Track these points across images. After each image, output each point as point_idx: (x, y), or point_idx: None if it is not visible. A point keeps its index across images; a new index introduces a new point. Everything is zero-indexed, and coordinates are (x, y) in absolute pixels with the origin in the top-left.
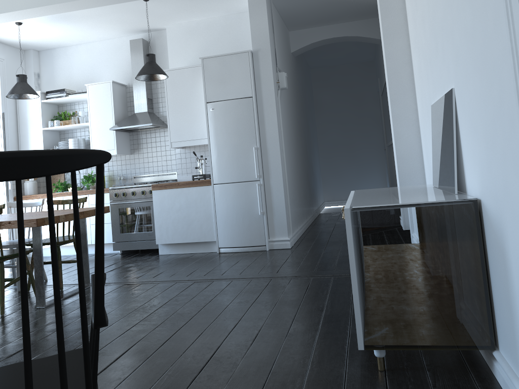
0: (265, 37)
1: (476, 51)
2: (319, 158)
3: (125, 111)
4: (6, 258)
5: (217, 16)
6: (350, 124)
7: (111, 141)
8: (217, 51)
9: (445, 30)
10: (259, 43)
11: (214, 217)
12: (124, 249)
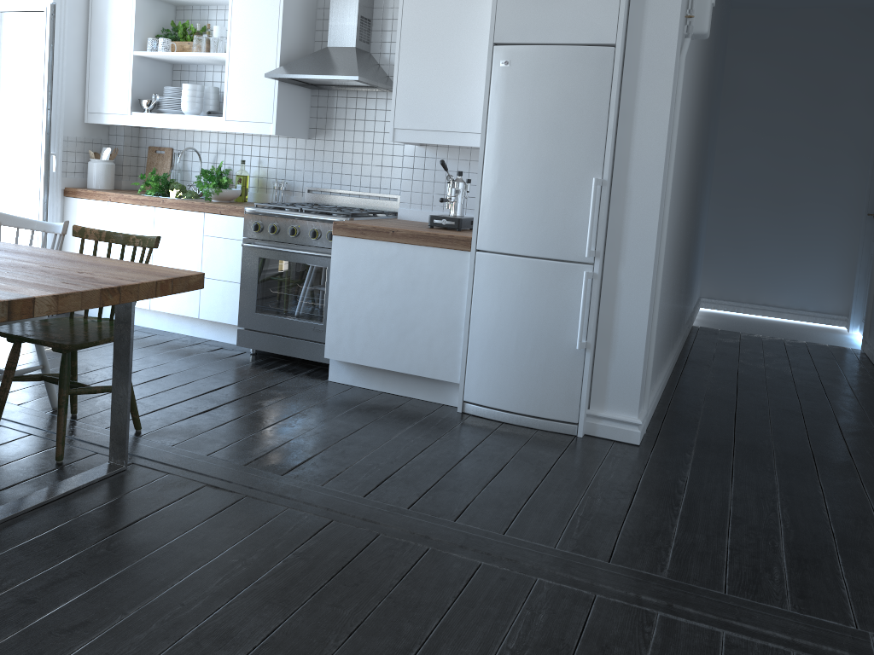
0: None
1: None
2: (708, 206)
3: (309, 40)
4: None
5: None
6: (795, 145)
7: (266, 103)
8: None
9: None
10: None
11: (465, 329)
12: (260, 348)
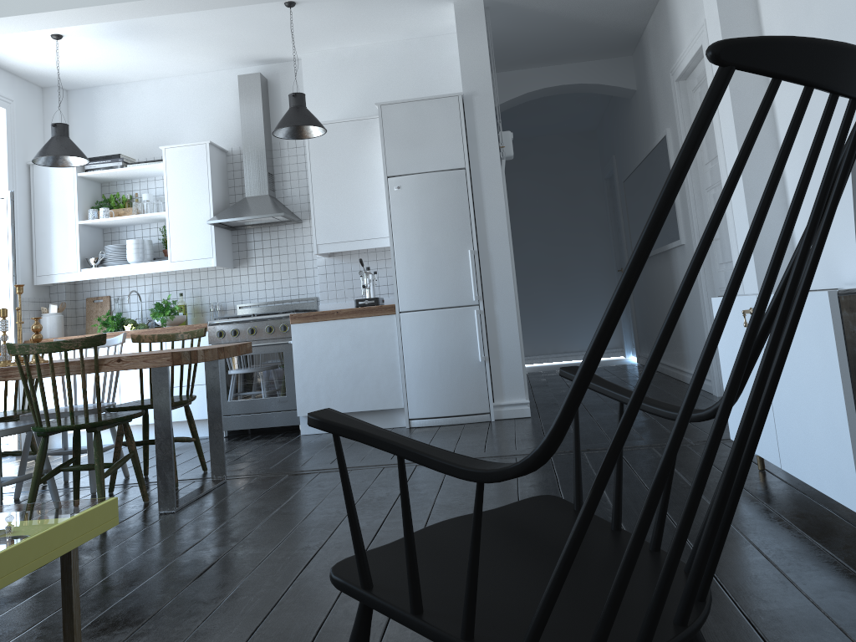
0: (485, 73)
1: None
2: None
3: (226, 195)
4: (106, 425)
5: (390, 41)
6: (559, 231)
7: (206, 244)
8: (390, 98)
9: None
10: (475, 82)
11: (401, 368)
12: (235, 428)
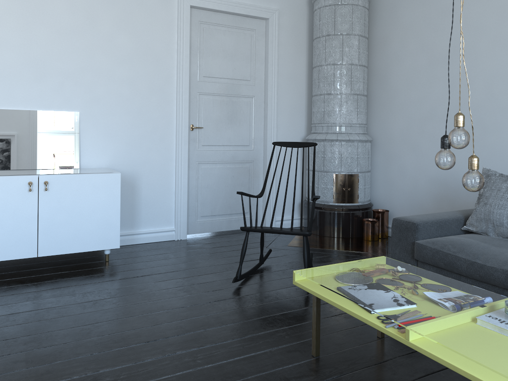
0: None
1: (131, 107)
2: None
3: None
4: None
5: None
6: None
7: None
8: None
9: (73, 79)
10: None
11: None
12: None
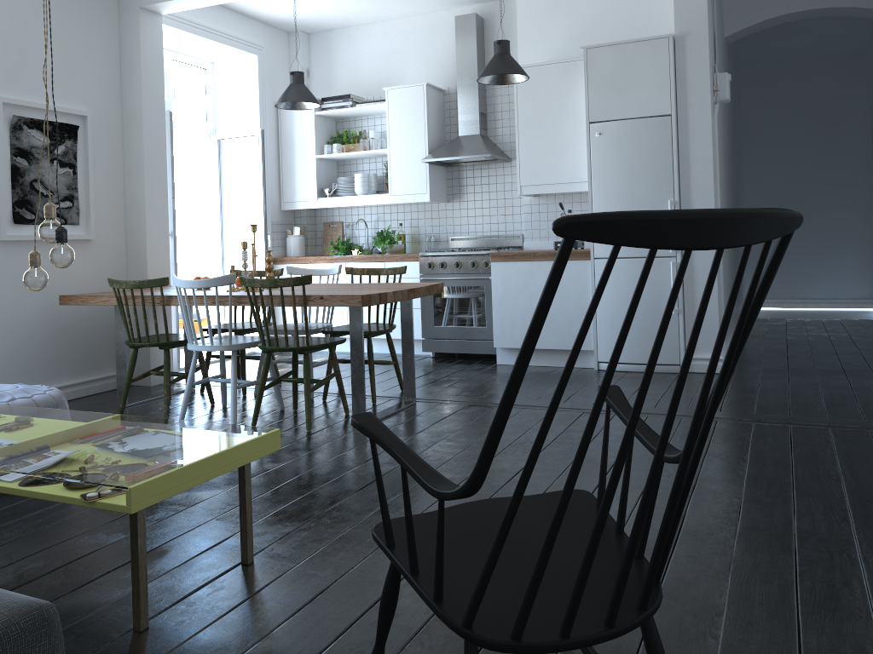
0: (700, 11)
1: None
2: None
3: (441, 133)
4: (312, 349)
5: None
6: (808, 166)
7: (421, 180)
8: (603, 36)
9: None
10: (688, 22)
11: None
12: (440, 351)
